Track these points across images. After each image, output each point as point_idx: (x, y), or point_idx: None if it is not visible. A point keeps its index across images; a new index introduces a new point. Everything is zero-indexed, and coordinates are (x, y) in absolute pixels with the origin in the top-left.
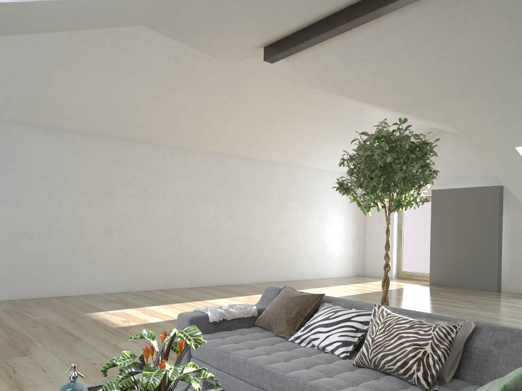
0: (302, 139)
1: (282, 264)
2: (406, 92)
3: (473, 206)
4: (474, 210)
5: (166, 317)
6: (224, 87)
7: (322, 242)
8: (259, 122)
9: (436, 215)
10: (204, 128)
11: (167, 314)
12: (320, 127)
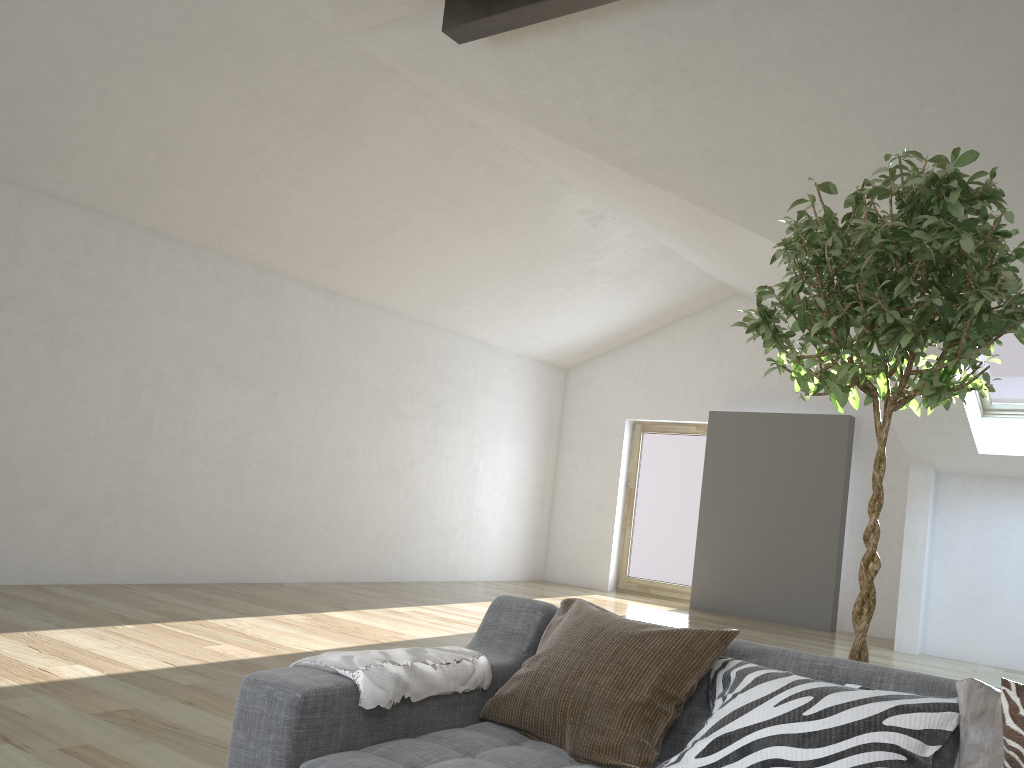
0: (460, 264)
1: (379, 544)
2: (755, 173)
3: (794, 452)
4: (796, 460)
5: (108, 664)
6: (312, 94)
7: (469, 501)
8: (375, 204)
9: (714, 464)
10: (238, 194)
11: (108, 655)
12: (507, 242)
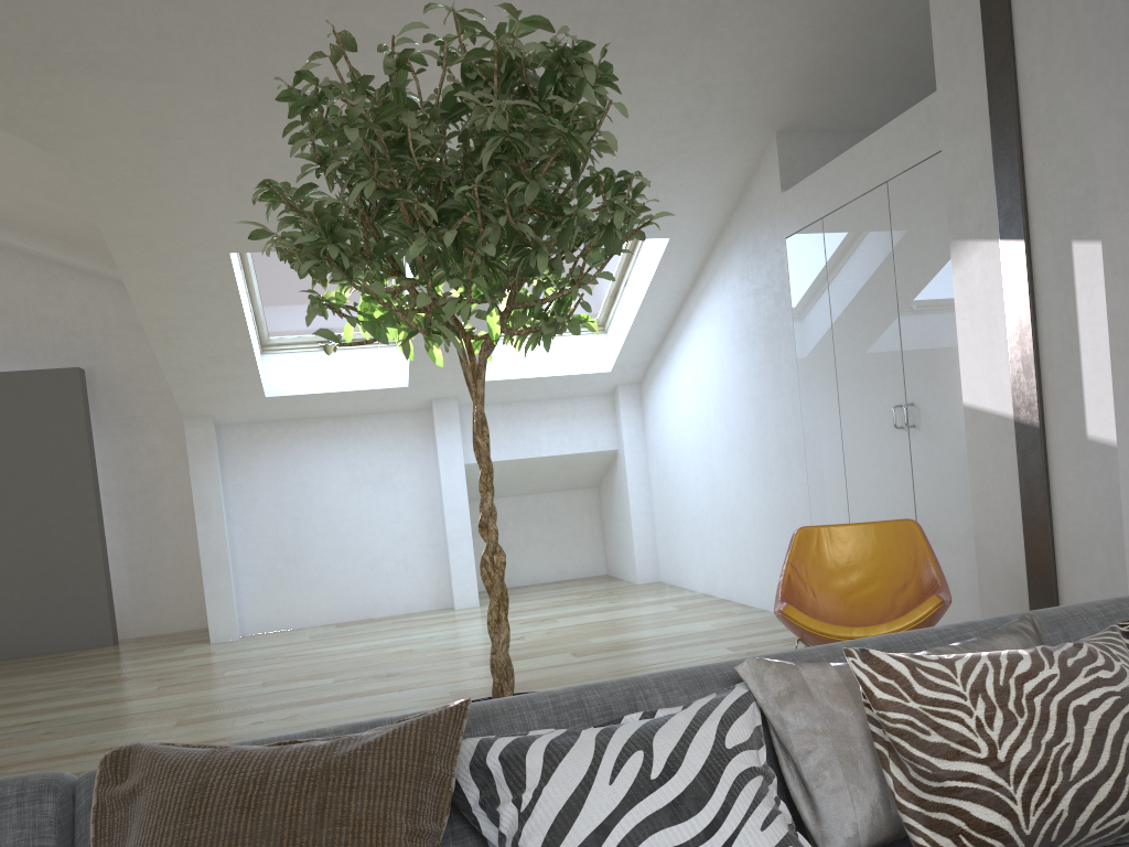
0: None
1: None
2: None
3: (7, 426)
4: (12, 436)
5: None
6: None
7: None
8: None
9: None
10: None
11: None
12: None
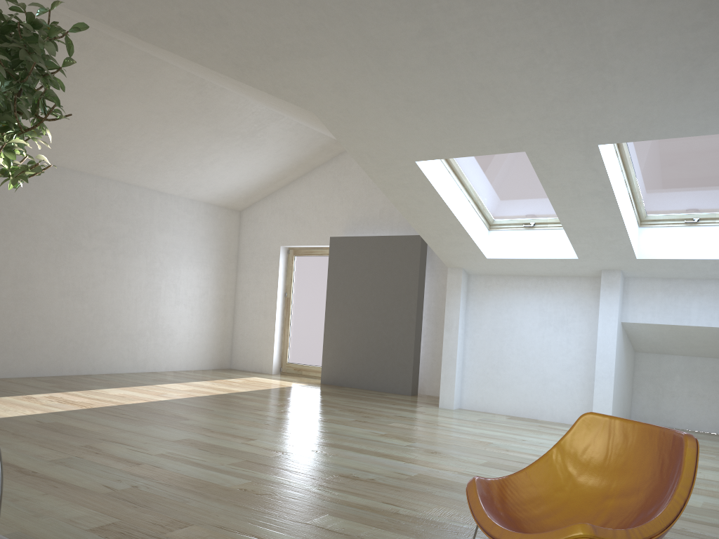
0: (101, 127)
1: (68, 347)
2: (224, 34)
3: (386, 265)
4: (387, 270)
5: None
6: None
7: (154, 312)
8: None
9: (334, 277)
10: None
11: None
12: (131, 108)
